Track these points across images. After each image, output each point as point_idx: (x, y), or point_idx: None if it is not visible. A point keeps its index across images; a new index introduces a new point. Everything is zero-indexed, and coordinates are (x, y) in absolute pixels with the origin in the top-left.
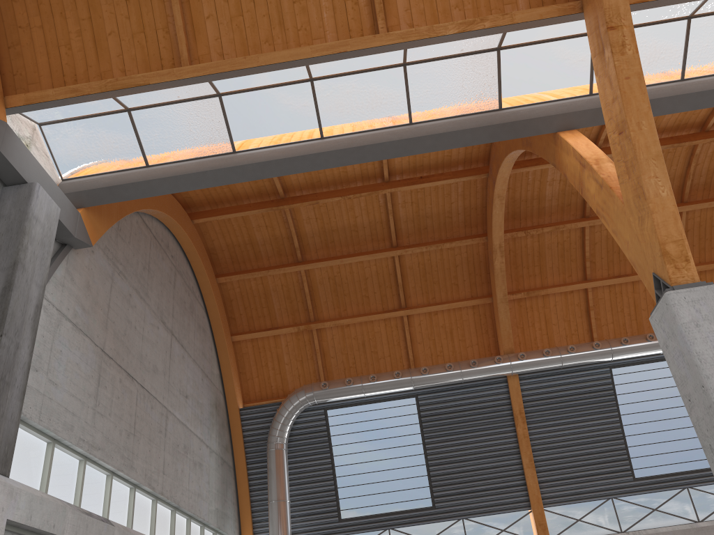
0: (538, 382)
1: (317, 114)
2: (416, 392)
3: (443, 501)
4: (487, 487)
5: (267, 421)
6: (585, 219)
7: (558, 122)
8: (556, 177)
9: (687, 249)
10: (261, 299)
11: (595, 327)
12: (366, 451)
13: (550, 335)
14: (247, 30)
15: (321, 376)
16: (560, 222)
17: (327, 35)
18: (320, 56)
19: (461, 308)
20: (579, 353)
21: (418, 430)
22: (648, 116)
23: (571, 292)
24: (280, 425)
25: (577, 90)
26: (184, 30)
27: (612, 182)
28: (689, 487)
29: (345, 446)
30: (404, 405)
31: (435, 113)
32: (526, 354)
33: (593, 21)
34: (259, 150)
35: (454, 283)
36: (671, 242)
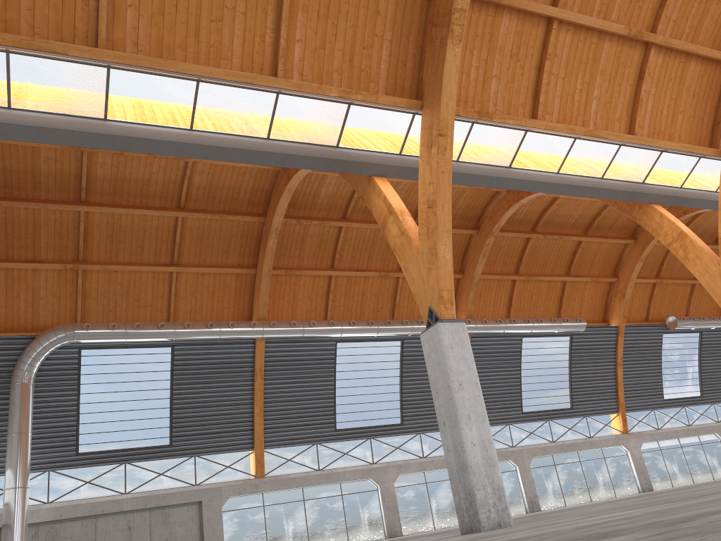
0: (280, 346)
1: (193, 109)
2: (174, 343)
3: (180, 440)
4: (220, 431)
5: (13, 353)
6: (345, 220)
7: (375, 169)
8: (332, 182)
9: (453, 296)
10: (27, 230)
11: (331, 307)
12: (114, 391)
13: (295, 308)
14: (164, 30)
15: (78, 315)
16: (326, 218)
17: (233, 59)
18: (230, 80)
19: (227, 274)
20: (318, 328)
21: (168, 377)
22: (449, 202)
23: (319, 276)
24: (31, 360)
25: (392, 149)
26: (106, 11)
27: (411, 233)
28: (372, 438)
29: (94, 385)
30: (159, 353)
31: (289, 136)
32: (277, 323)
33: (428, 122)
34: (131, 125)
35: (226, 250)
36: (446, 290)
